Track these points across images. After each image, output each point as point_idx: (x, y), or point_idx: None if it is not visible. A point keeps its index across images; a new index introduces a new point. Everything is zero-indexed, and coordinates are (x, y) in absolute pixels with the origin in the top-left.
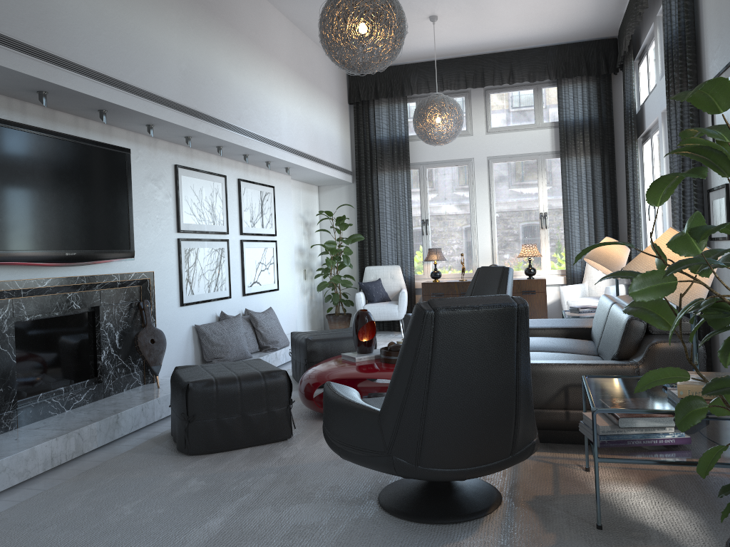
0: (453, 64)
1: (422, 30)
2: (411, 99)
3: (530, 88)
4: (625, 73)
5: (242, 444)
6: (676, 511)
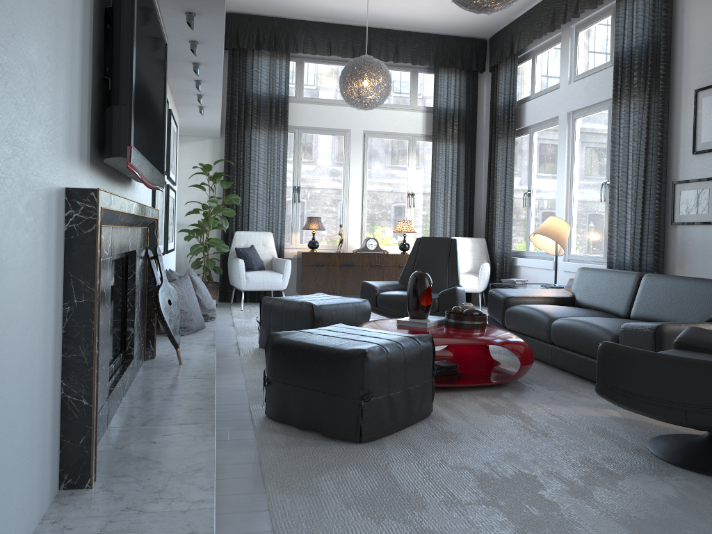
0: (341, 30)
1: None
2: (292, 57)
3: (408, 70)
4: (504, 73)
5: (403, 425)
6: None
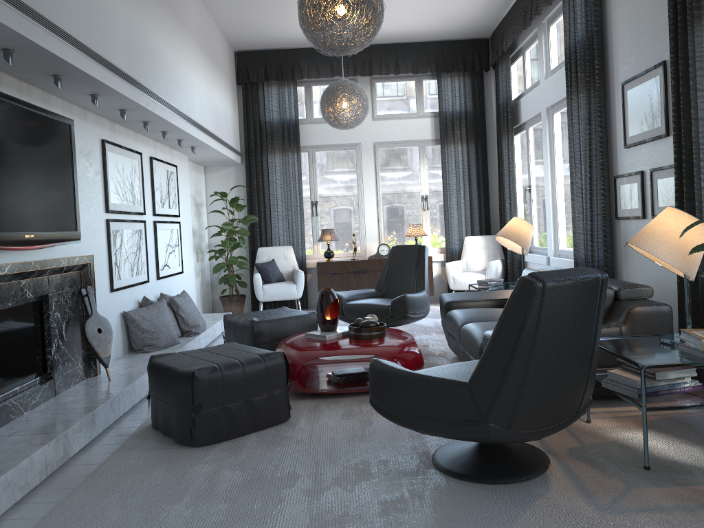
0: None
1: None
2: (300, 83)
3: (412, 80)
4: (501, 71)
5: (247, 430)
6: (688, 447)
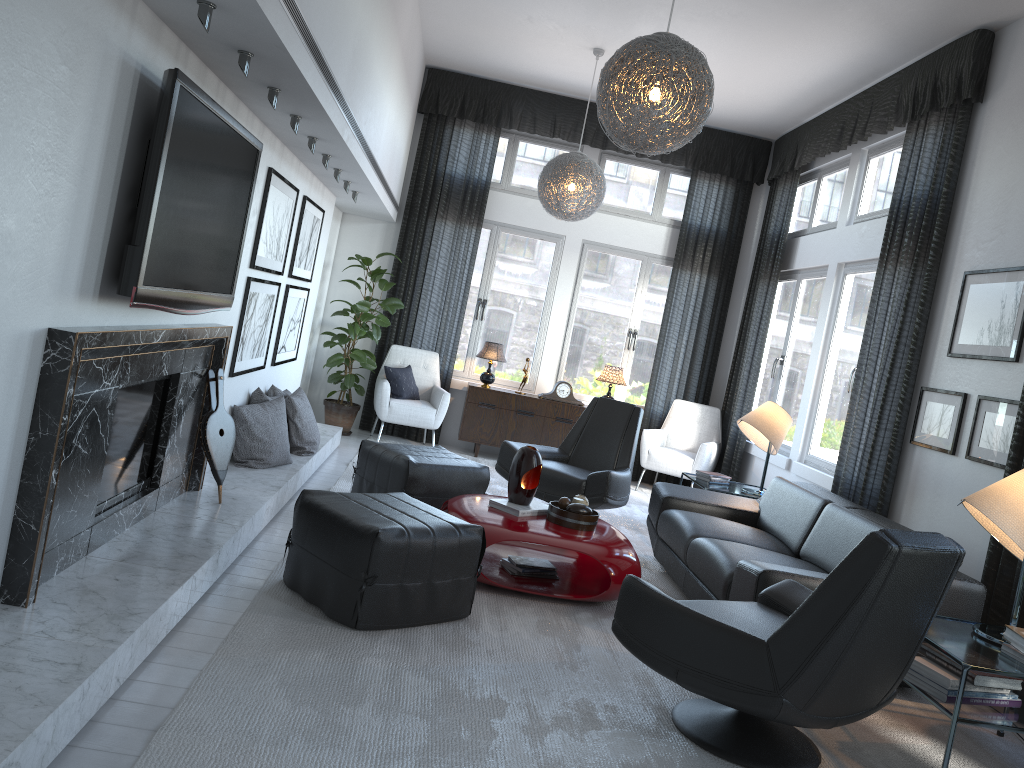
0: (573, 106)
1: (570, 58)
2: (504, 133)
3: (656, 169)
4: (781, 192)
5: (419, 621)
6: None
